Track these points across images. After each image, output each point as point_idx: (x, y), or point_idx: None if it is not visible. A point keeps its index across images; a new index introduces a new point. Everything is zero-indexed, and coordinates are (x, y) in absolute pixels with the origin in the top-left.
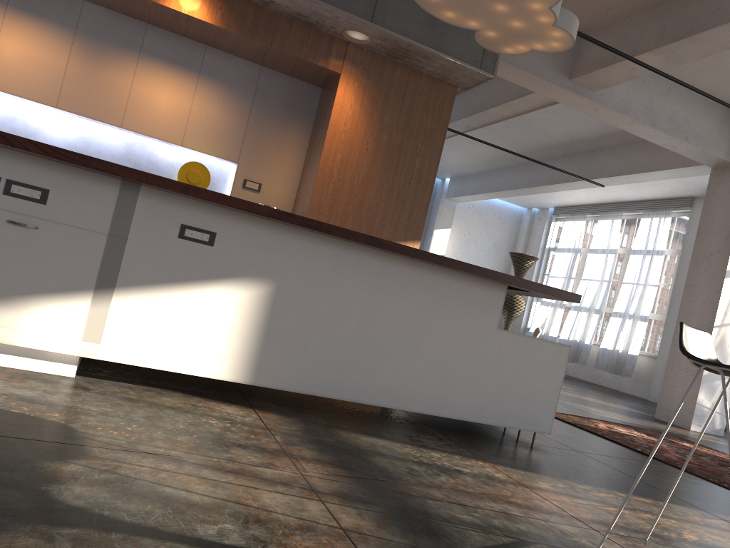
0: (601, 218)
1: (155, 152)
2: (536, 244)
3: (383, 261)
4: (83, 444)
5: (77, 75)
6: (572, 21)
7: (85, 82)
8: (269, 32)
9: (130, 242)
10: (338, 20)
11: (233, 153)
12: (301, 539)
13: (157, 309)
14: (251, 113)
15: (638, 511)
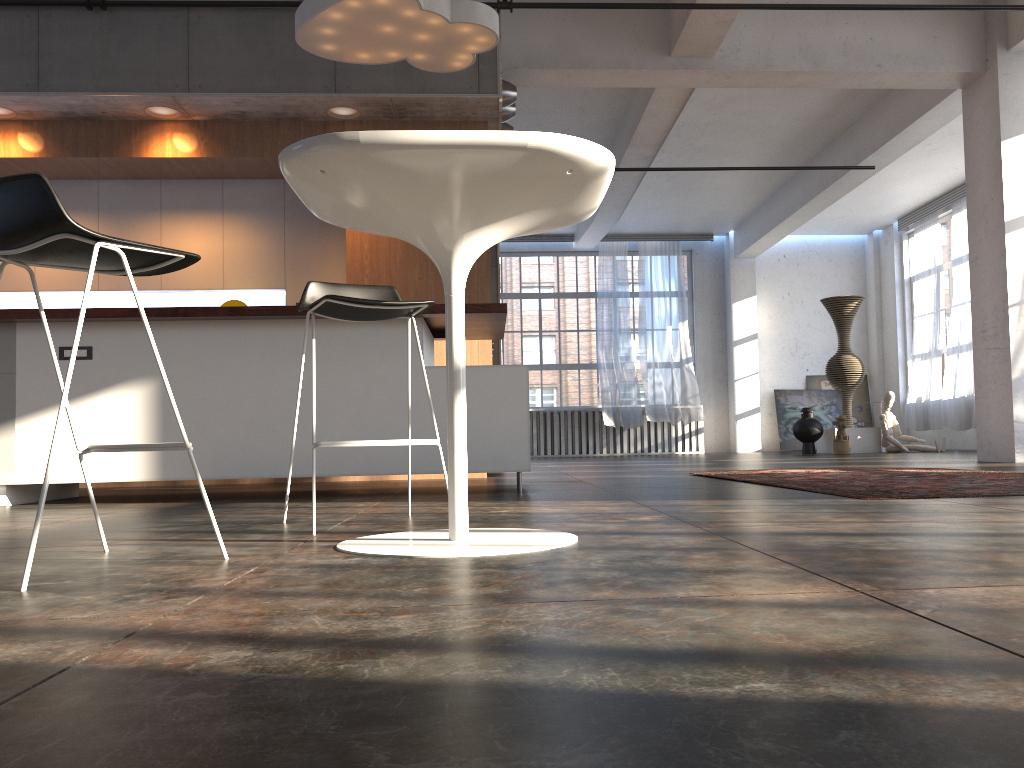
0: (954, 212)
1: (208, 304)
2: (890, 279)
3: (267, 329)
4: None
5: None
6: (472, 9)
7: None
8: (257, 143)
9: (19, 375)
10: (309, 104)
11: (278, 279)
12: None
13: None
14: (285, 231)
15: (494, 506)
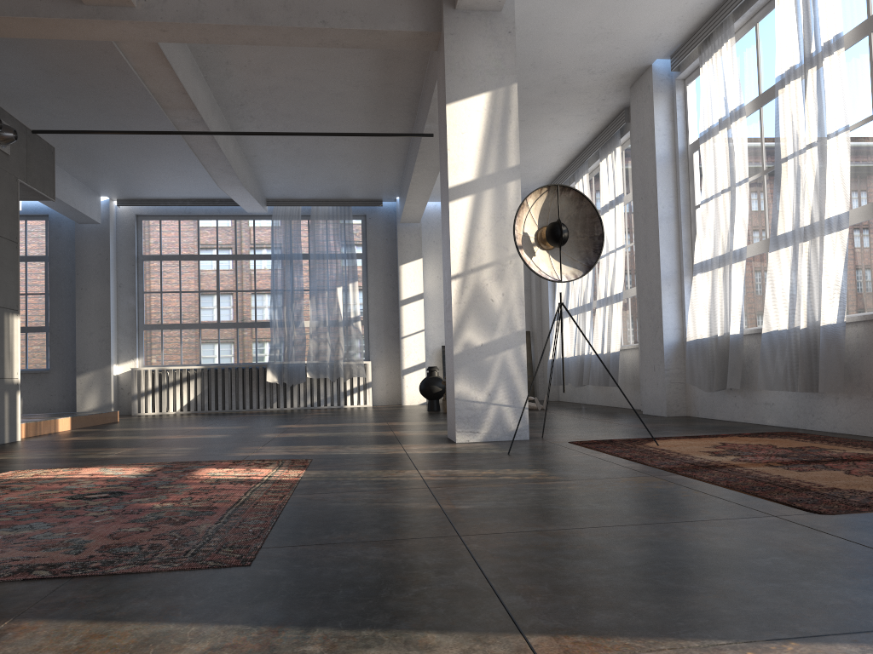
0: (576, 181)
1: None
2: None
3: None
4: None
5: None
6: None
7: None
8: None
9: None
10: None
11: None
12: None
13: None
14: None
15: None
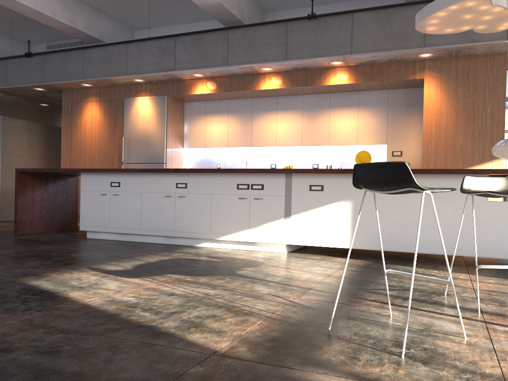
0: None
1: (348, 151)
2: None
3: None
4: (260, 265)
5: (306, 128)
6: None
7: (310, 130)
8: (379, 74)
9: (292, 196)
10: (408, 53)
11: (383, 139)
12: (298, 282)
13: (307, 221)
14: (388, 116)
15: None
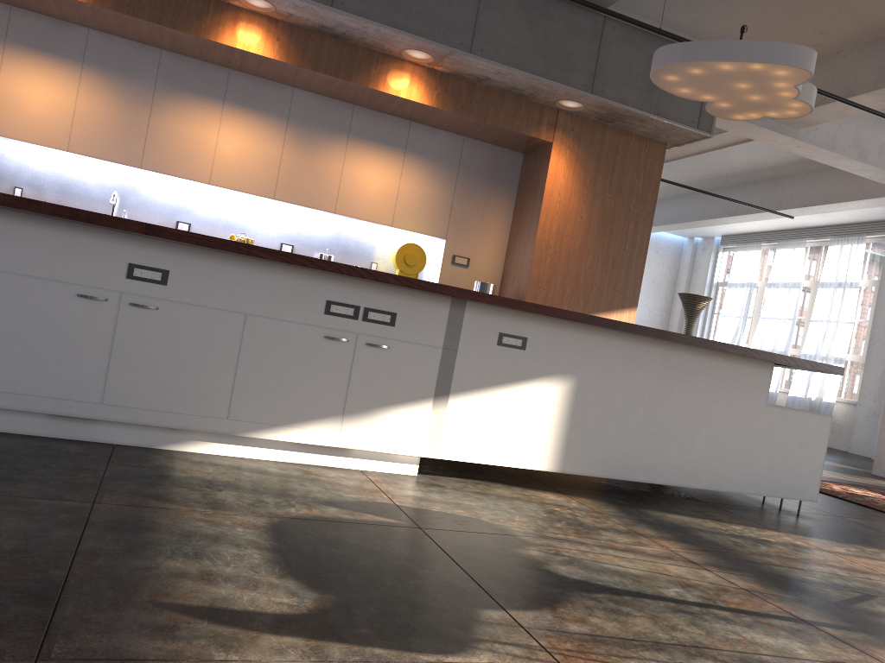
0: (780, 247)
1: (361, 233)
2: (701, 279)
3: (665, 350)
4: (512, 534)
5: (291, 165)
6: (811, 92)
7: (299, 170)
8: (483, 107)
9: (459, 352)
10: (556, 92)
11: (441, 229)
12: (729, 597)
13: (483, 410)
14: (456, 186)
15: None
